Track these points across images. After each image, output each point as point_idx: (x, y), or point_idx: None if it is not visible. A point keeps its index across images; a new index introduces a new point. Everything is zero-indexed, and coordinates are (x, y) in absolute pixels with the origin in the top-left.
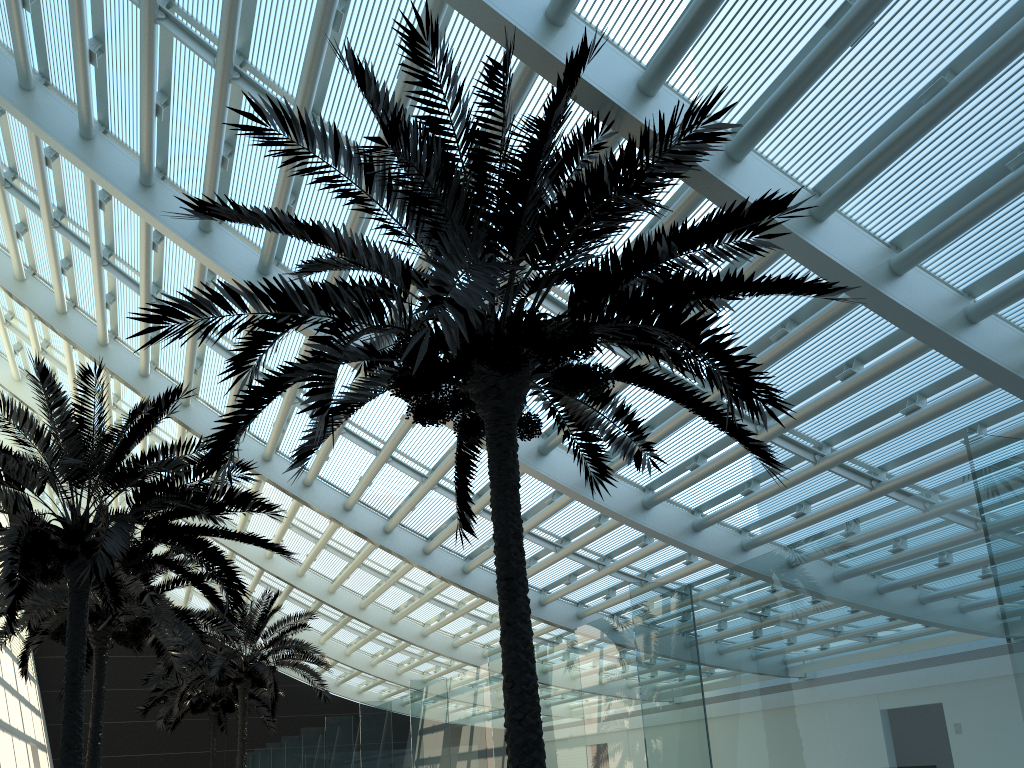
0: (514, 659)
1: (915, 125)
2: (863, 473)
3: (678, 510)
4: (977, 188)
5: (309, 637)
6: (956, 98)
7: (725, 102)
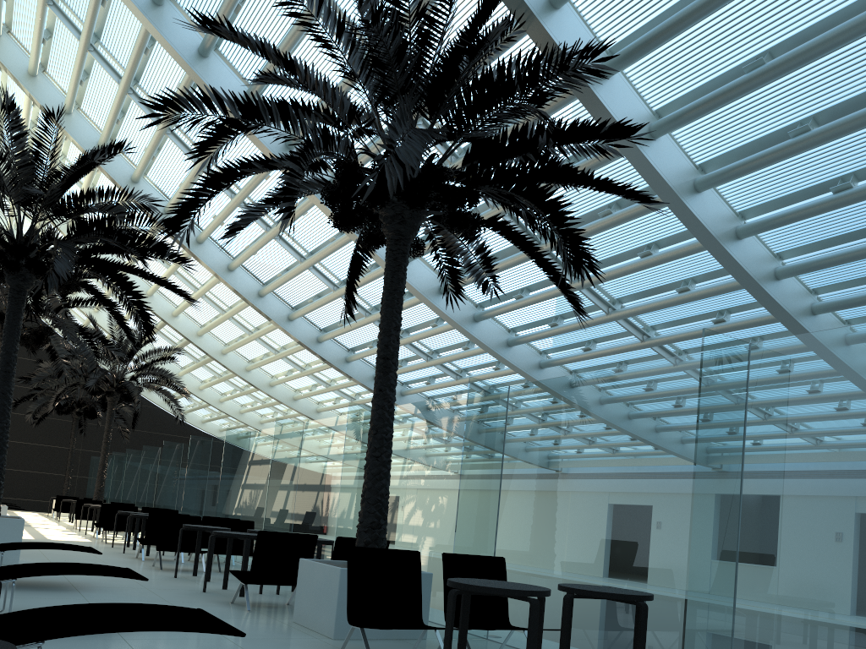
0: (380, 415)
1: (735, 88)
2: (639, 328)
3: (499, 327)
4: (766, 142)
5: (170, 369)
6: (767, 77)
7: None
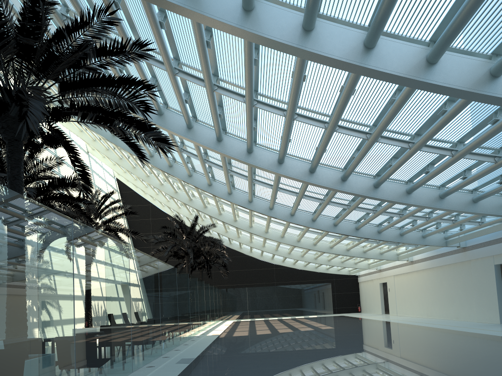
0: None
1: None
2: (359, 130)
3: (300, 162)
4: None
5: (232, 234)
6: None
7: None
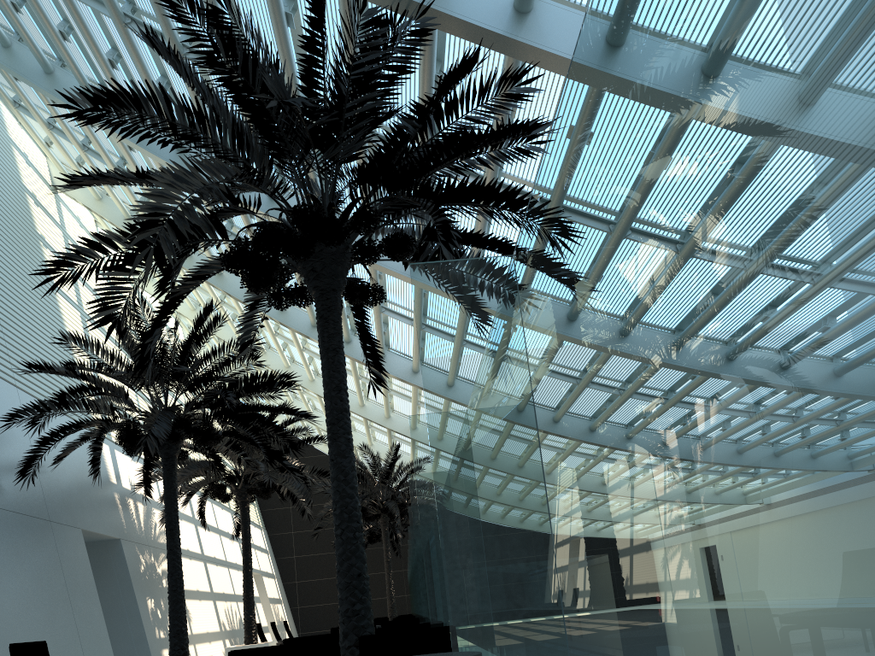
0: (336, 487)
1: None
2: None
3: None
4: None
5: None
6: None
7: None
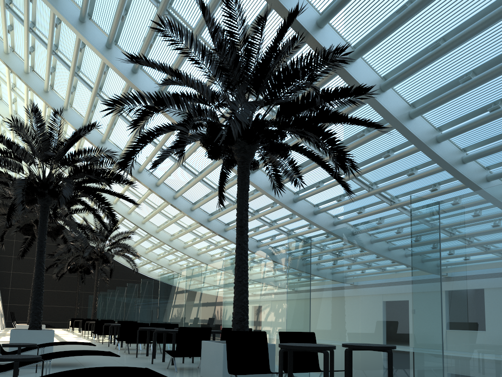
0: (240, 258)
1: (425, 60)
2: (388, 198)
3: (308, 204)
4: (447, 87)
5: (128, 243)
6: (442, 52)
7: (356, 2)
